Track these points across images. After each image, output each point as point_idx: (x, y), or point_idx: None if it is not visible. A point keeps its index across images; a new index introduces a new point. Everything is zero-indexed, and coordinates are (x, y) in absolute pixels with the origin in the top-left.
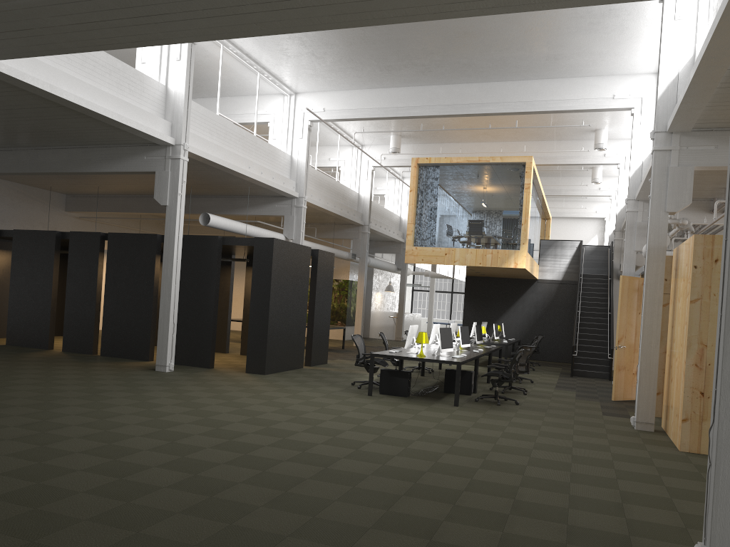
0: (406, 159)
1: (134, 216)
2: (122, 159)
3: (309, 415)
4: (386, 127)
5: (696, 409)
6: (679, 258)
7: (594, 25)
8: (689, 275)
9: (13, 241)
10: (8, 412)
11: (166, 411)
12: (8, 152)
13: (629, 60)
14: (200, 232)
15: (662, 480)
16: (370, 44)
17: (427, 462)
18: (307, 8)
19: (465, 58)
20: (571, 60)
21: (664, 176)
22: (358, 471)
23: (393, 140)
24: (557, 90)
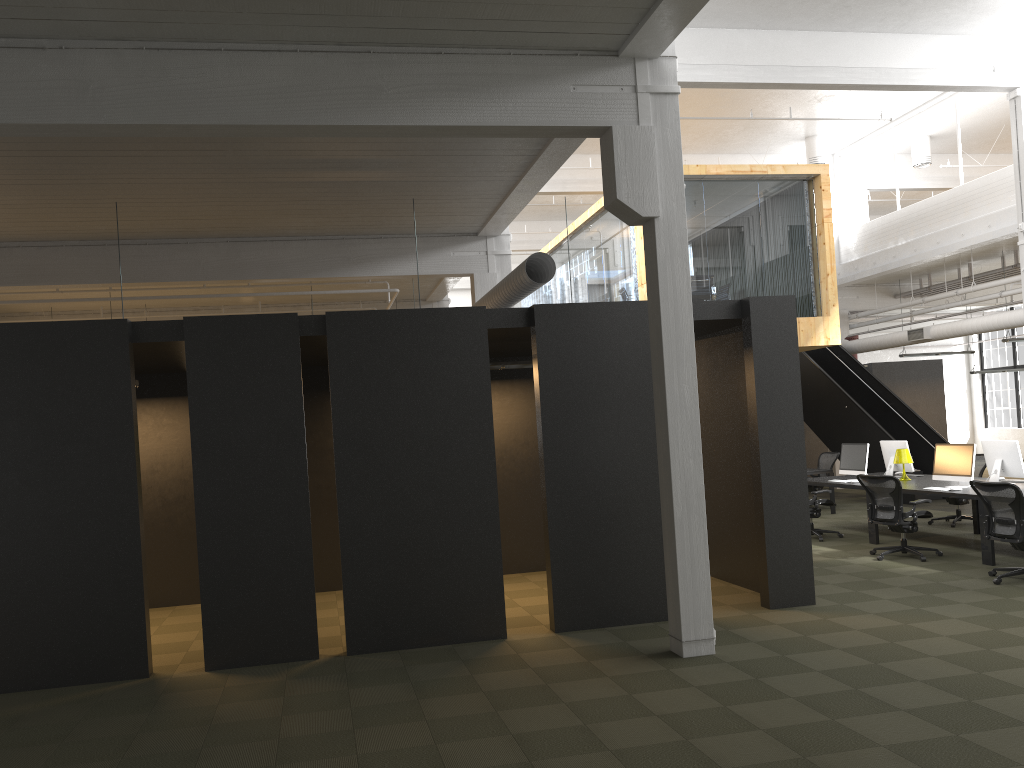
0: None
1: None
2: (495, 90)
3: None
4: None
5: None
6: None
7: None
8: None
9: None
10: None
11: None
12: (24, 53)
13: None
14: None
15: None
16: None
17: None
18: None
19: None
20: None
21: None
22: None
23: None
24: (920, 53)
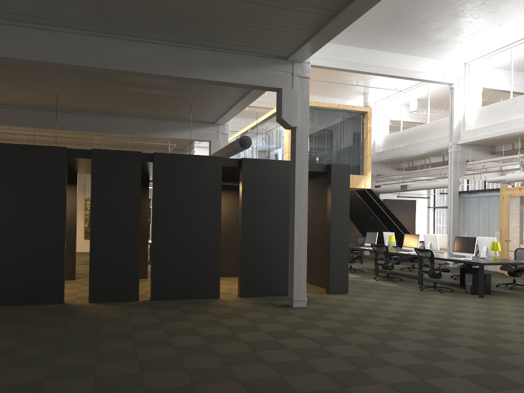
0: None
1: None
2: (236, 68)
3: None
4: None
5: None
6: None
7: (498, 26)
8: None
9: None
10: None
11: None
12: (41, 31)
13: (468, 52)
14: None
15: None
16: None
17: None
18: None
19: (394, 28)
20: (444, 45)
21: None
22: None
23: None
24: (413, 64)
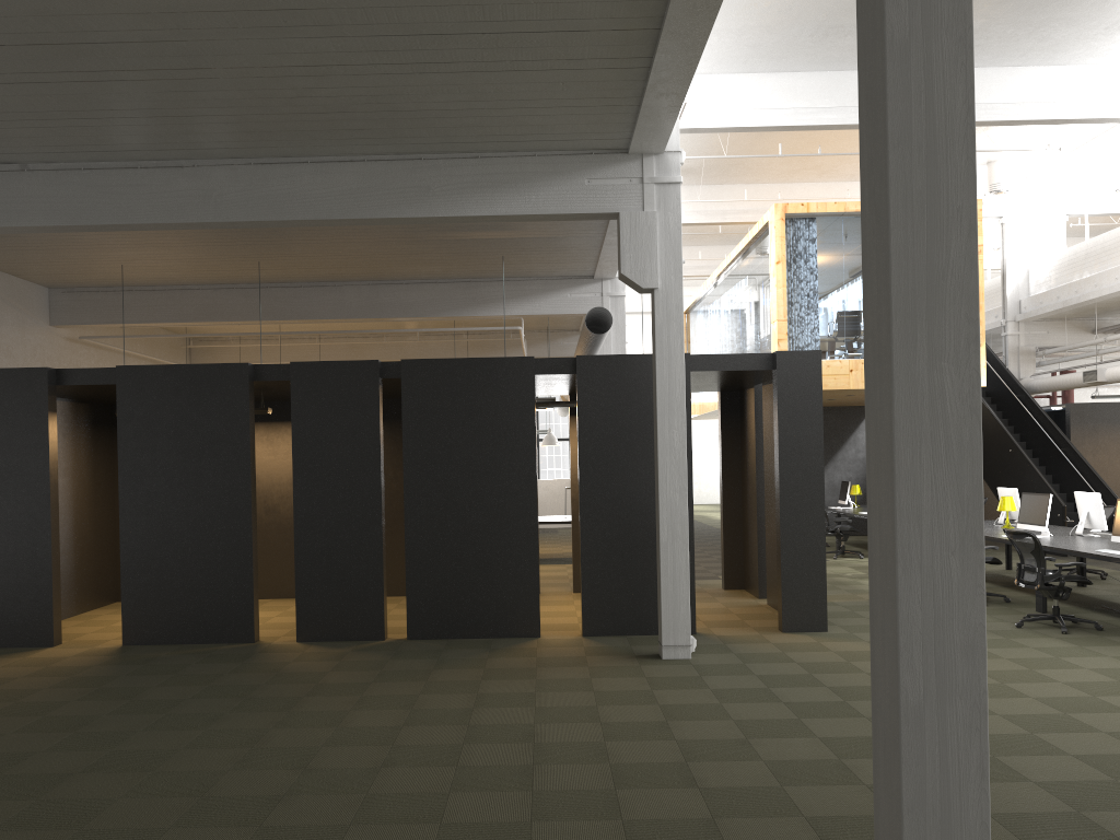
0: None
1: (143, 332)
2: (521, 185)
3: None
4: None
5: None
6: None
7: None
8: None
9: (120, 395)
10: None
11: None
12: (169, 171)
13: None
14: (257, 359)
15: None
16: None
17: None
18: None
19: (988, 16)
20: None
21: None
22: None
23: None
24: (1072, 85)
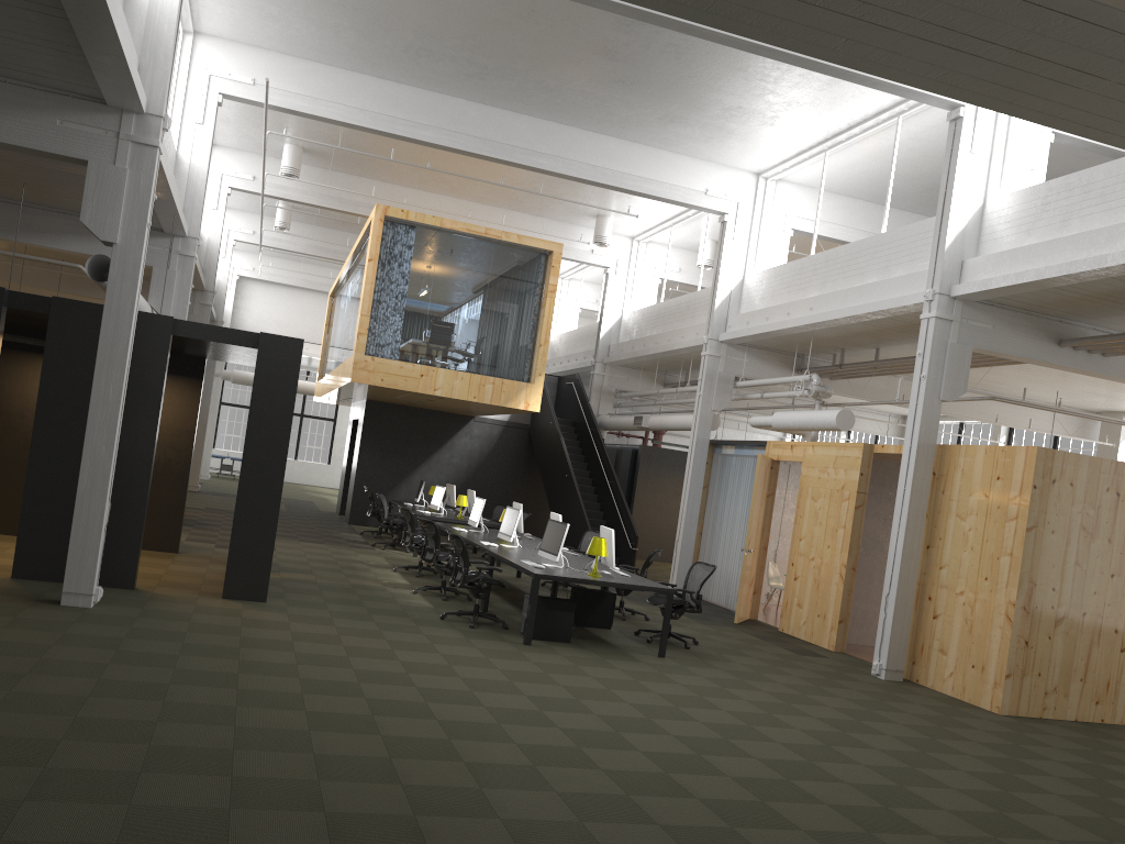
0: (295, 188)
1: None
2: None
3: (600, 709)
4: (295, 131)
5: (1020, 662)
6: (955, 463)
7: (769, 99)
8: (1019, 494)
9: None
10: (187, 801)
11: (418, 735)
12: None
13: (748, 151)
14: None
15: (1118, 771)
16: (441, 10)
17: (953, 792)
18: (974, 57)
19: (559, 80)
20: (687, 128)
21: (941, 353)
22: (972, 833)
23: (292, 154)
24: (639, 162)
